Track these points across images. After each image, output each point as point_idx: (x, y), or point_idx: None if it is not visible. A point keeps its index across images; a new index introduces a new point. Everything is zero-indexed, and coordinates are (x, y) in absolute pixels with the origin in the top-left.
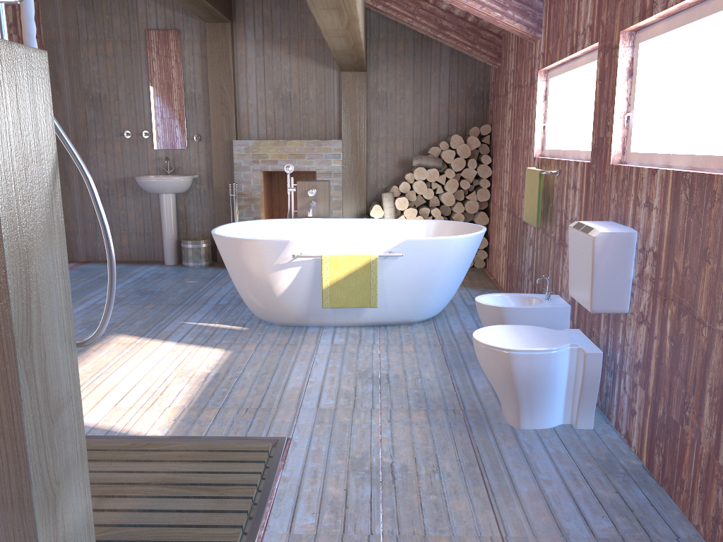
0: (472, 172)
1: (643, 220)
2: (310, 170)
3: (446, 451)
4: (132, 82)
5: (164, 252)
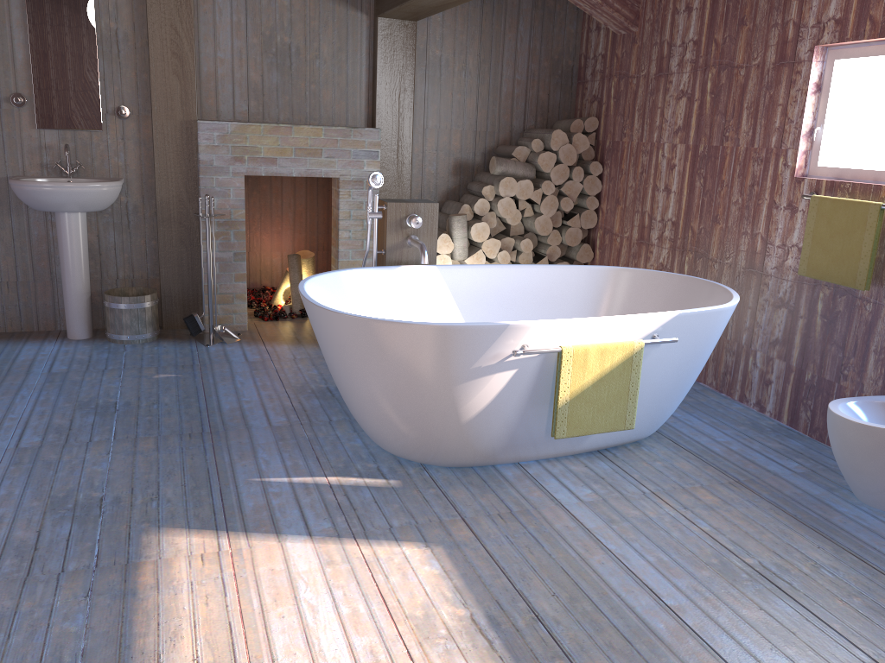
0: (577, 186)
1: None
2: (329, 176)
3: None
4: None
5: (68, 317)
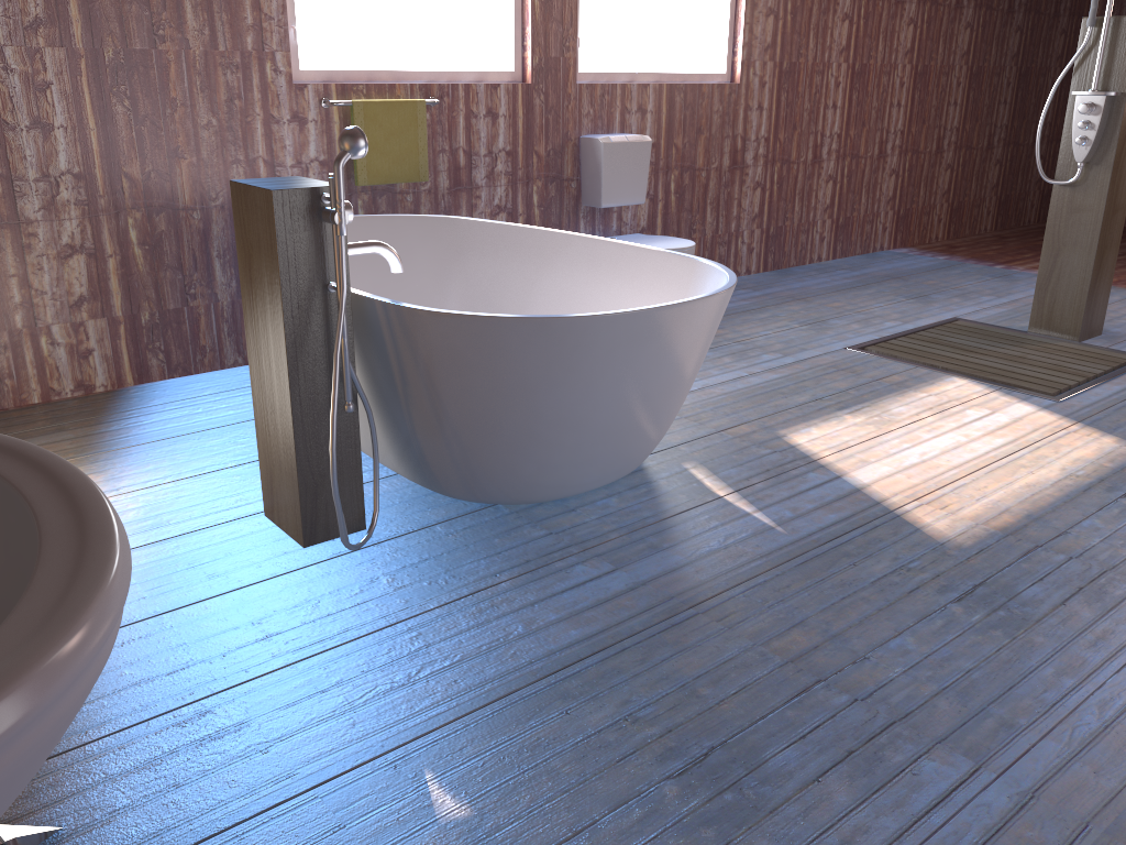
0: None
1: (636, 124)
2: None
3: (748, 318)
4: None
5: None
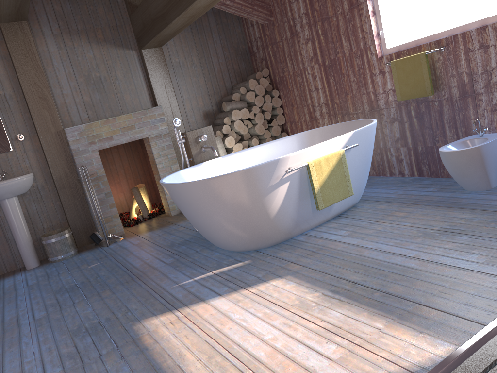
0: (269, 105)
1: None
2: (143, 137)
3: None
4: None
5: (24, 257)
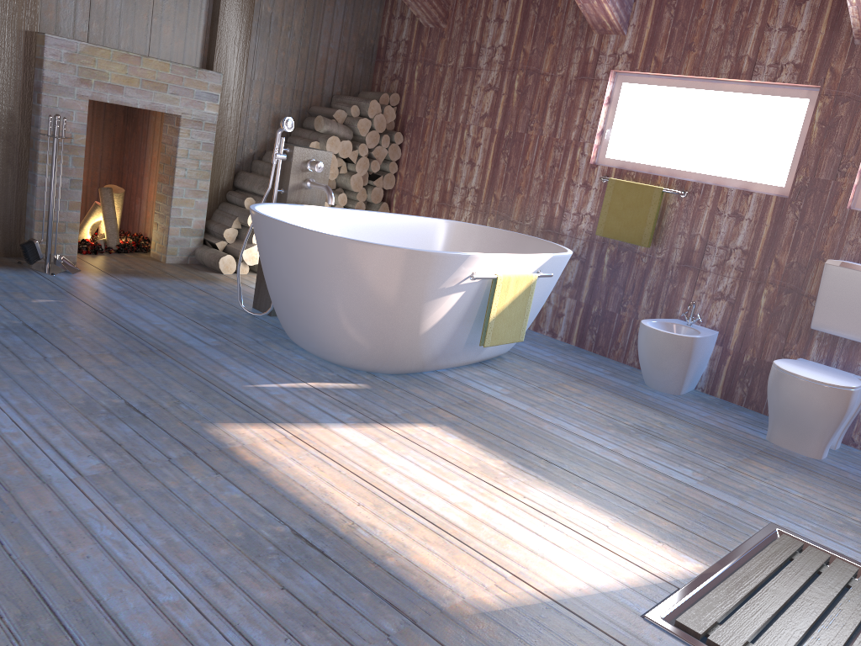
0: (384, 152)
1: None
2: (172, 112)
3: (851, 495)
4: None
5: None
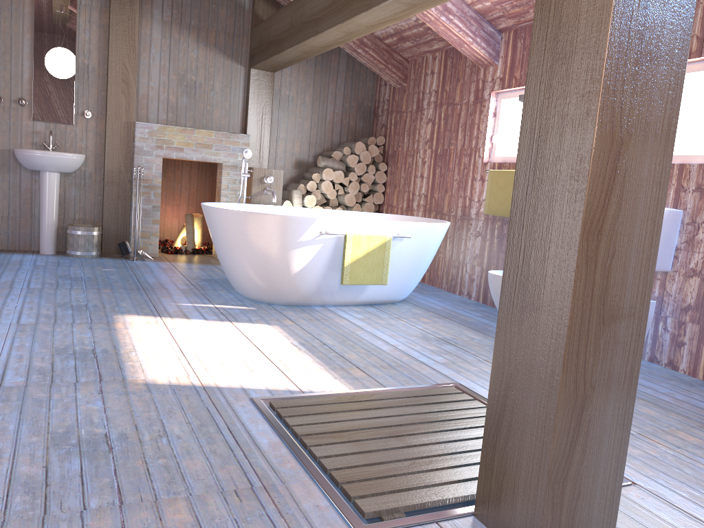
0: (371, 177)
1: (692, 201)
2: (216, 161)
3: None
4: (9, 39)
5: (42, 239)
